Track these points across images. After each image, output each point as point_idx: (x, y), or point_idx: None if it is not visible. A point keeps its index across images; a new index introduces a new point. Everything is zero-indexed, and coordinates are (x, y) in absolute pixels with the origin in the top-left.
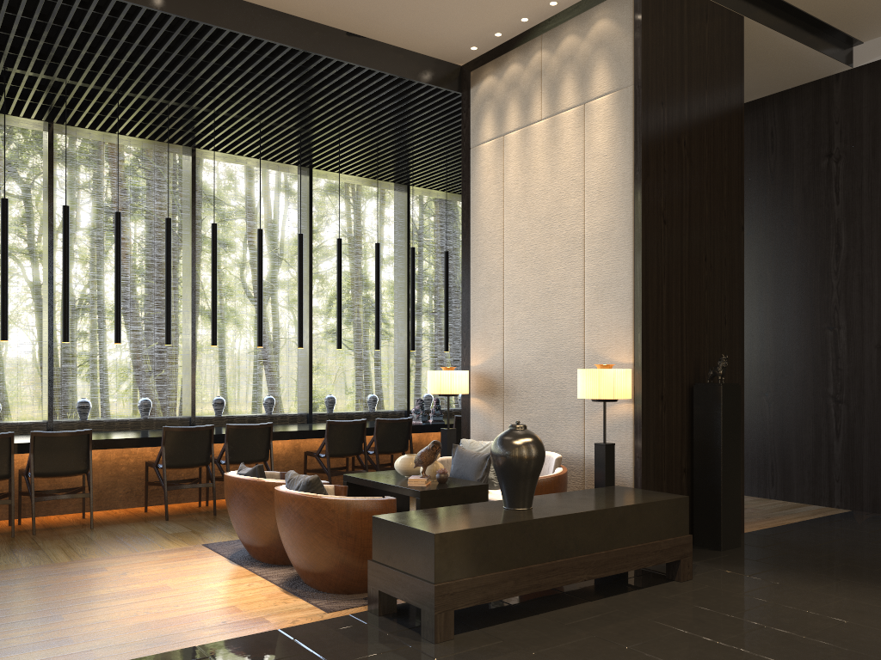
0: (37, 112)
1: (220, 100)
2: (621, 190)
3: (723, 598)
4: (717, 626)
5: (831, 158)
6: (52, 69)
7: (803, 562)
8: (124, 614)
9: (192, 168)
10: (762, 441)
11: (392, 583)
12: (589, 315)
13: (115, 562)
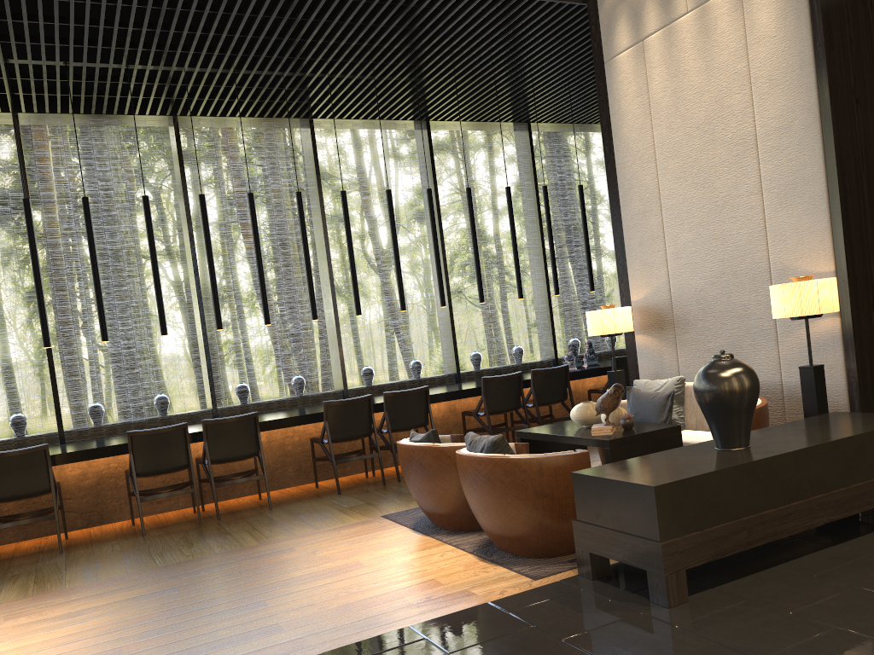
0: (161, 107)
1: (333, 61)
2: (799, 73)
3: None
4: None
5: None
6: (170, 60)
7: None
8: (325, 595)
9: (312, 139)
10: None
11: (606, 543)
12: (772, 224)
13: (302, 541)
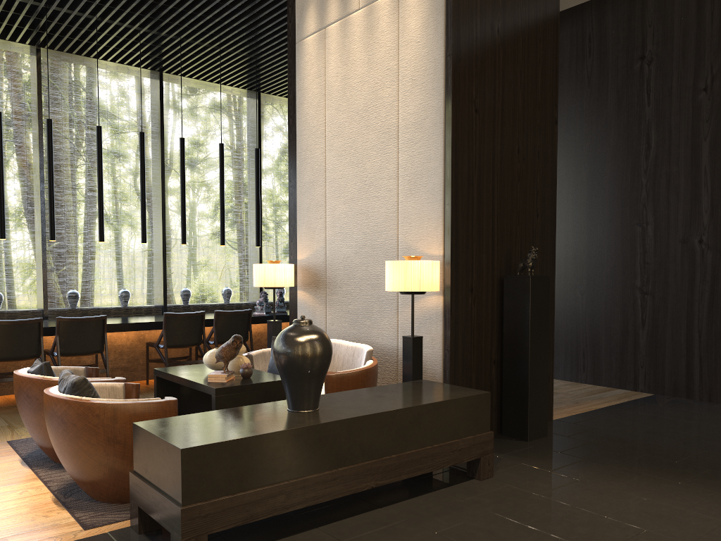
0: None
1: None
2: (433, 77)
3: (521, 501)
4: (507, 539)
5: (644, 61)
6: None
7: (606, 453)
8: None
9: (37, 67)
10: (575, 330)
11: (148, 500)
12: (403, 207)
13: None
